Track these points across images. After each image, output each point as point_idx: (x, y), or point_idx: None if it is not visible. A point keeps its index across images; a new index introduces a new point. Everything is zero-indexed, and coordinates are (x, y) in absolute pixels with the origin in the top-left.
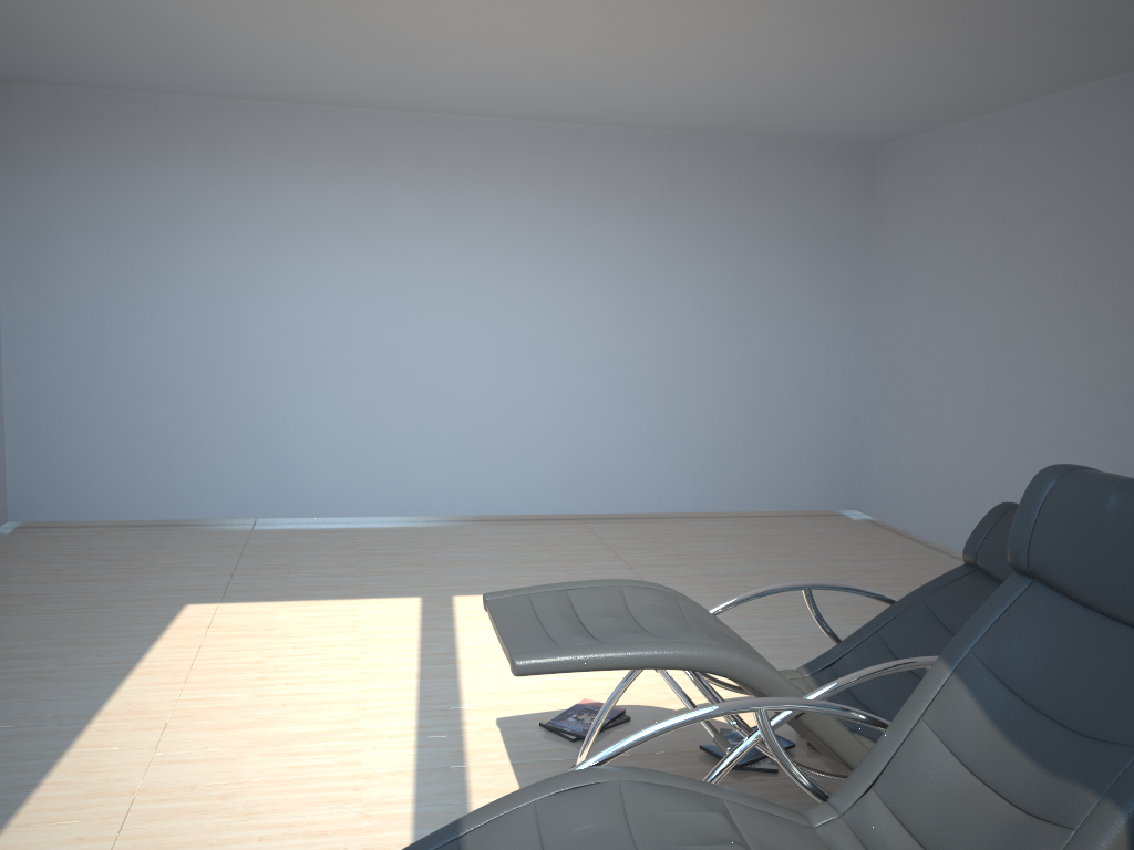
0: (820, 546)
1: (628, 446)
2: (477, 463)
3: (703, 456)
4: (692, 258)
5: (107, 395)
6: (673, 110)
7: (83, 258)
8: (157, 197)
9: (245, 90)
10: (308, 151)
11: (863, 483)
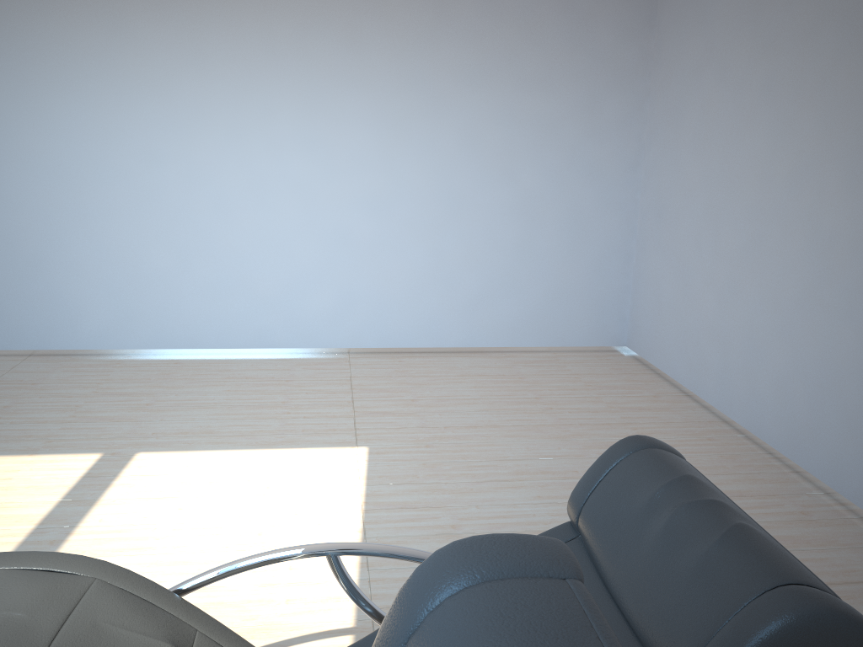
0: (569, 390)
1: (395, 283)
2: (245, 299)
3: (472, 293)
4: (459, 94)
5: None
6: None
7: None
8: None
9: None
10: None
11: (633, 321)
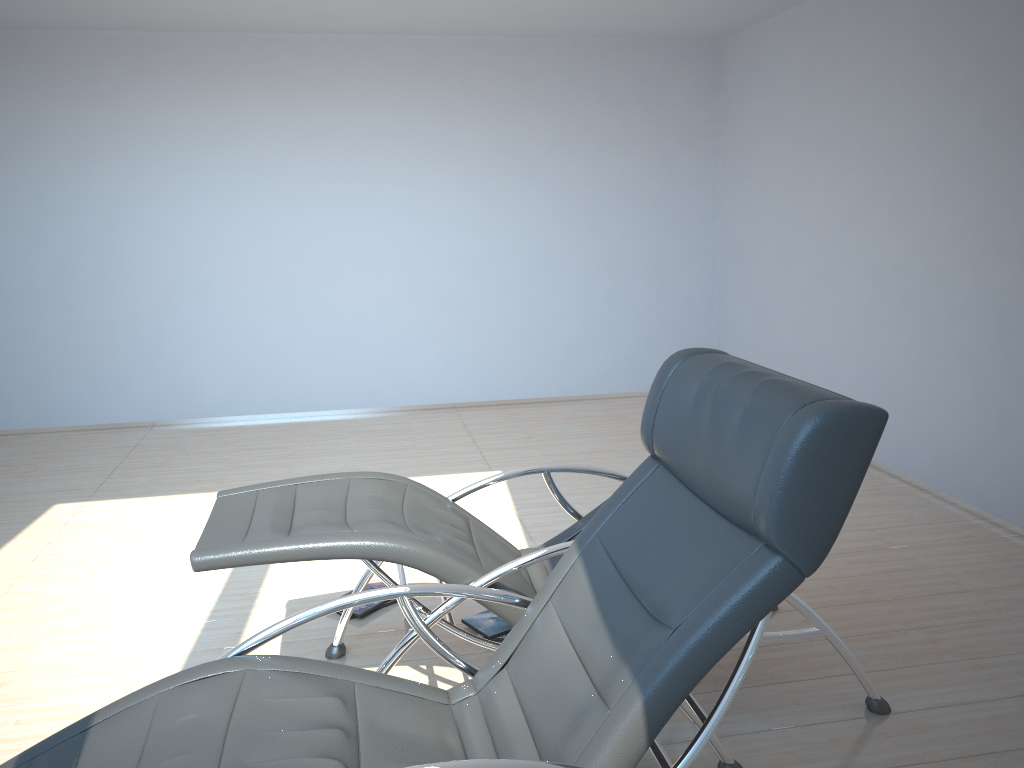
0: None
1: (496, 338)
2: (355, 361)
3: (568, 344)
4: (546, 158)
5: (7, 316)
6: (507, 16)
7: None
8: (33, 129)
9: (100, 21)
10: (171, 76)
11: None
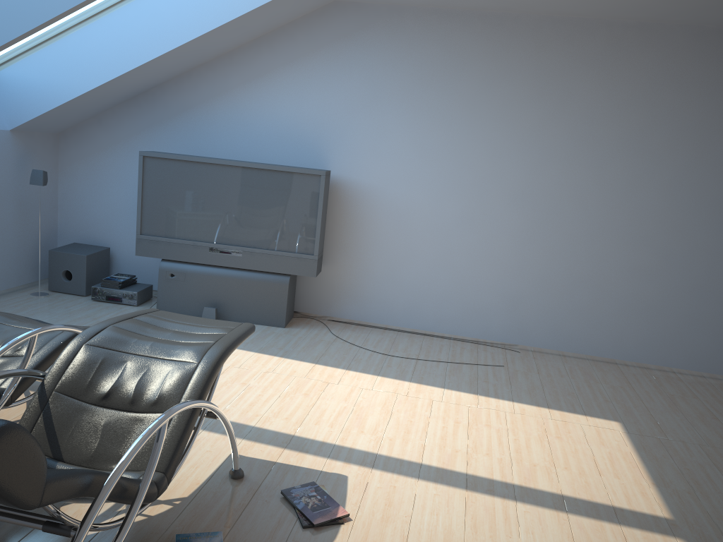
0: None
1: None
2: None
3: None
4: None
5: None
6: None
7: None
8: None
9: None
10: None
11: None
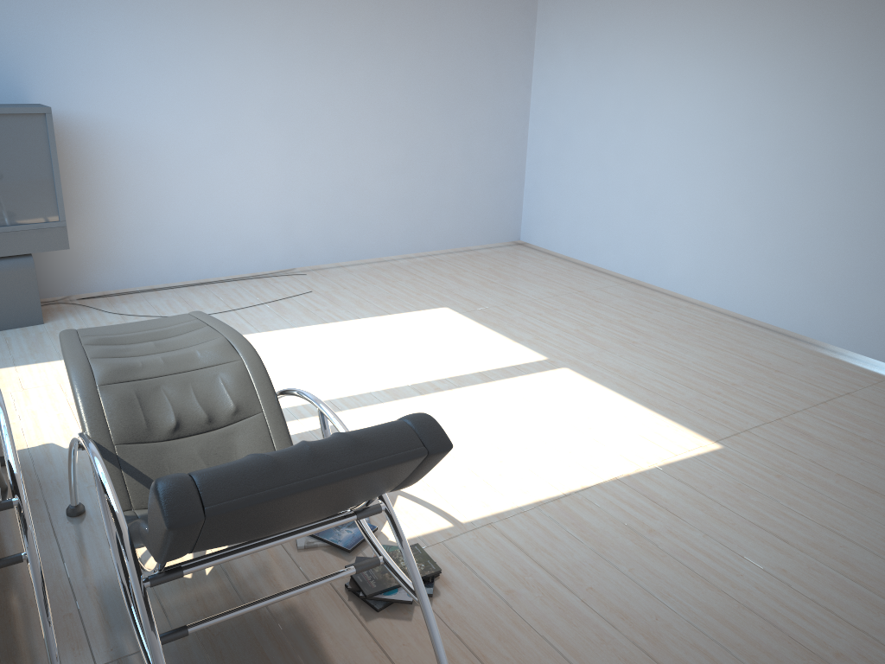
0: None
1: None
2: (803, 280)
3: None
4: None
5: (569, 165)
6: None
7: (569, 63)
8: (610, 13)
9: None
10: None
11: None
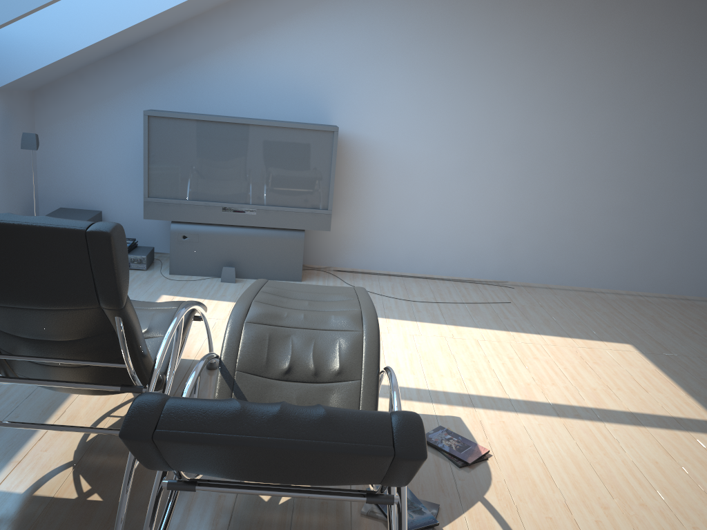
0: None
1: None
2: None
3: None
4: None
5: None
6: None
7: None
8: None
9: None
10: None
11: None
